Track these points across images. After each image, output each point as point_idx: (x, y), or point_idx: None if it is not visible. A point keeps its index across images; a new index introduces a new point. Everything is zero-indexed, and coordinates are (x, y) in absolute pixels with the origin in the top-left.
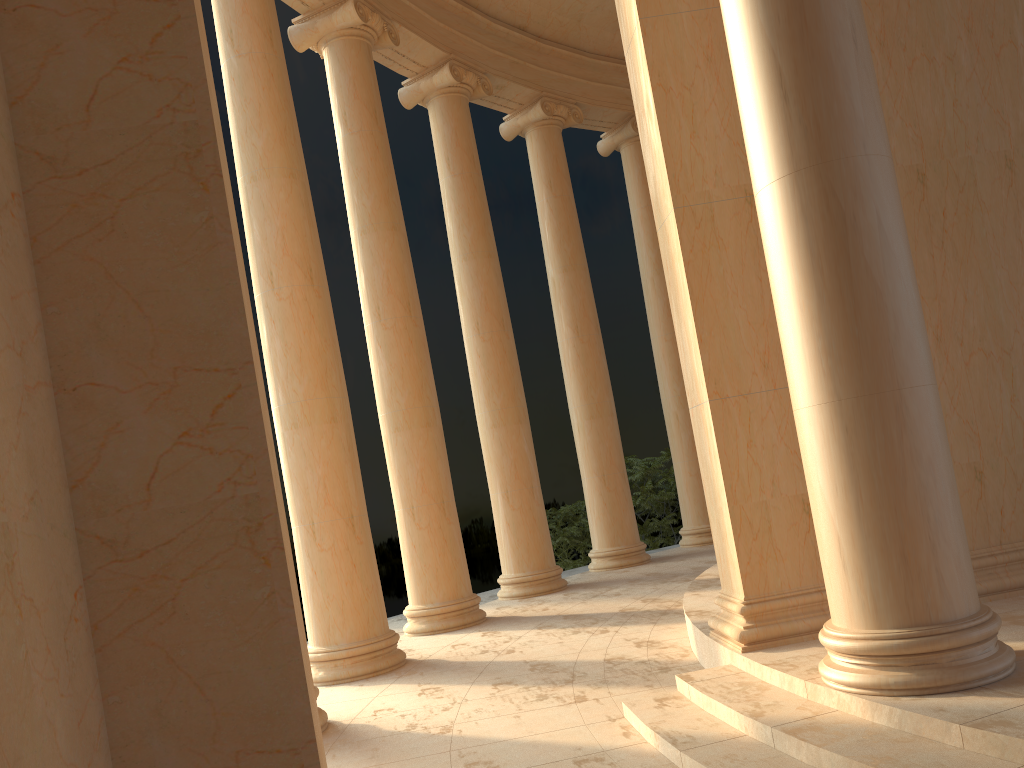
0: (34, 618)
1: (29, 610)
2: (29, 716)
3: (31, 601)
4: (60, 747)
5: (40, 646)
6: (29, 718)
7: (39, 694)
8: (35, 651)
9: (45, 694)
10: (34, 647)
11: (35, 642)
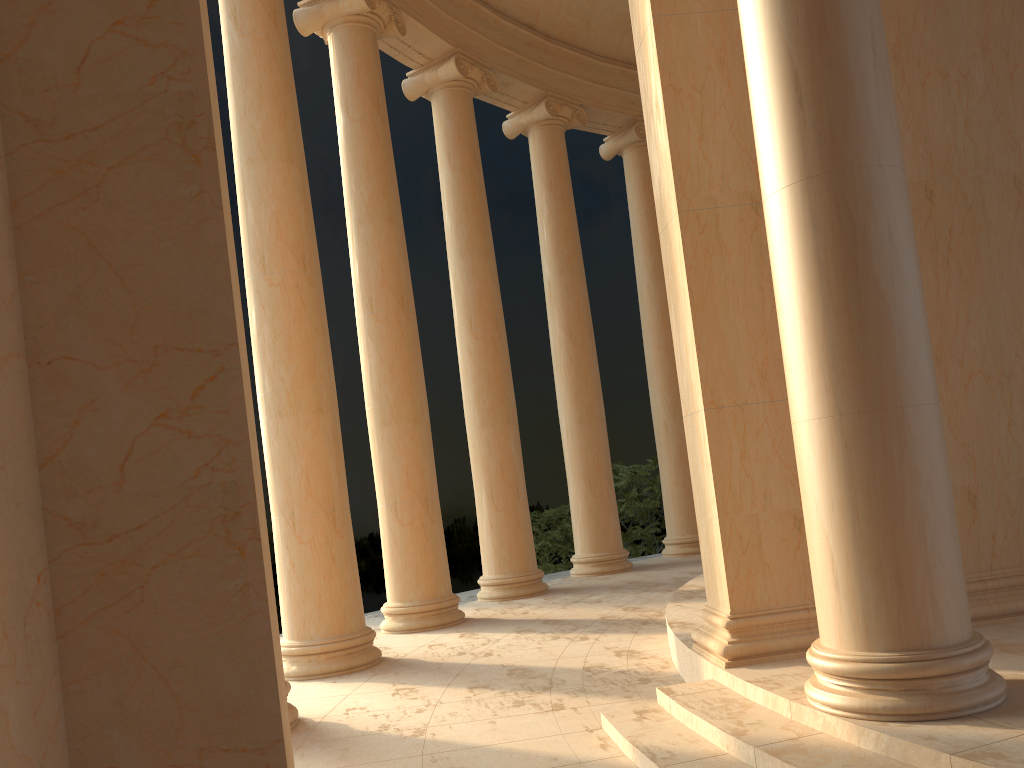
0: None
1: None
2: None
3: None
4: (12, 738)
5: None
6: None
7: None
8: None
9: None
10: None
11: None
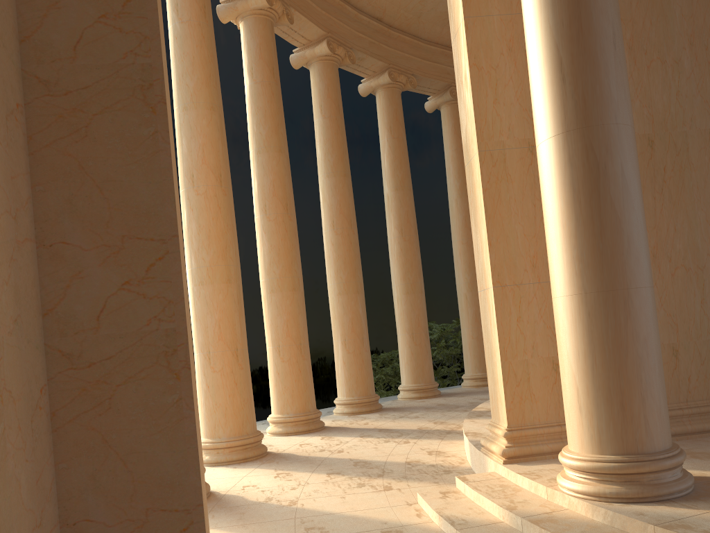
0: (11, 405)
1: (8, 399)
2: (3, 474)
3: (10, 392)
4: (23, 497)
5: (14, 425)
6: (2, 475)
7: (11, 459)
8: (10, 428)
9: (15, 459)
10: (10, 425)
11: (10, 422)
